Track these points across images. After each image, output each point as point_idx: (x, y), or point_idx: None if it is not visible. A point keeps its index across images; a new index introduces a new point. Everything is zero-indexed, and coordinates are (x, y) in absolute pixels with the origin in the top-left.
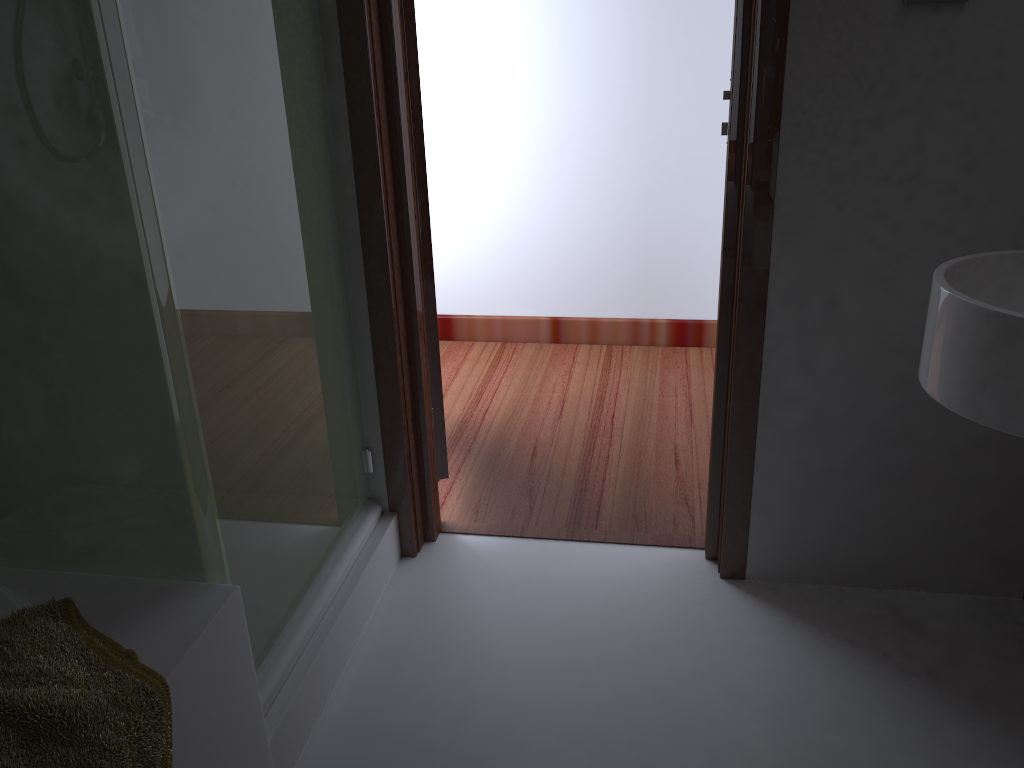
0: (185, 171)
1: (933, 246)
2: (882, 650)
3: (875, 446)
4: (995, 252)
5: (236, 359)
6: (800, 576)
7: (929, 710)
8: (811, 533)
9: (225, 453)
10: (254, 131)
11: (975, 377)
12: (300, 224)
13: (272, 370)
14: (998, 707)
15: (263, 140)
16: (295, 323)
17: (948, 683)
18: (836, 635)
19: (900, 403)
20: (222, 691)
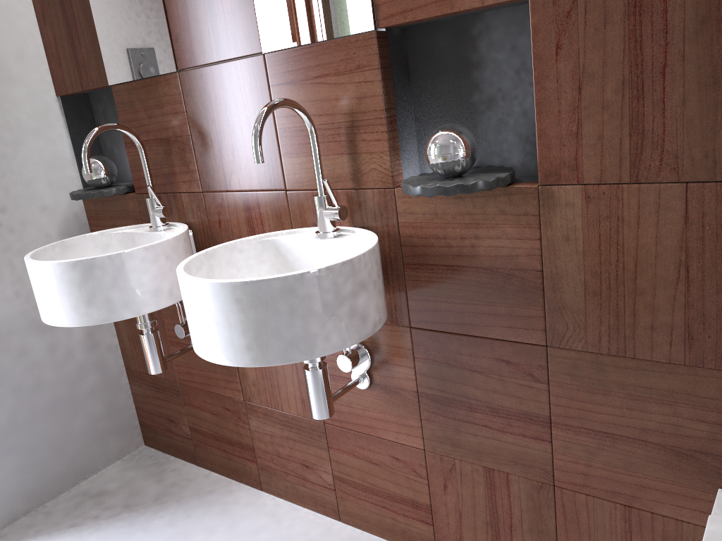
0: None
1: (2, 261)
2: (93, 516)
3: (23, 400)
4: (49, 244)
5: None
6: (14, 516)
7: (139, 522)
8: (8, 481)
9: None
10: None
11: (82, 300)
12: None
13: None
14: (169, 496)
15: None
16: None
17: (139, 504)
18: (61, 529)
19: (26, 365)
20: None
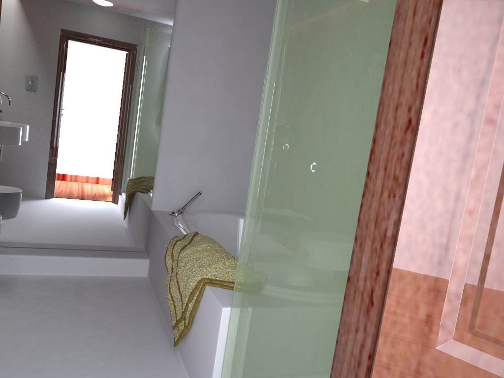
0: (280, 148)
1: None
2: None
3: None
4: None
5: (272, 248)
6: None
7: None
8: None
9: (256, 278)
10: (319, 145)
11: None
12: (334, 225)
13: (285, 281)
14: None
15: (323, 153)
16: (307, 280)
17: None
18: None
19: None
20: (210, 326)
